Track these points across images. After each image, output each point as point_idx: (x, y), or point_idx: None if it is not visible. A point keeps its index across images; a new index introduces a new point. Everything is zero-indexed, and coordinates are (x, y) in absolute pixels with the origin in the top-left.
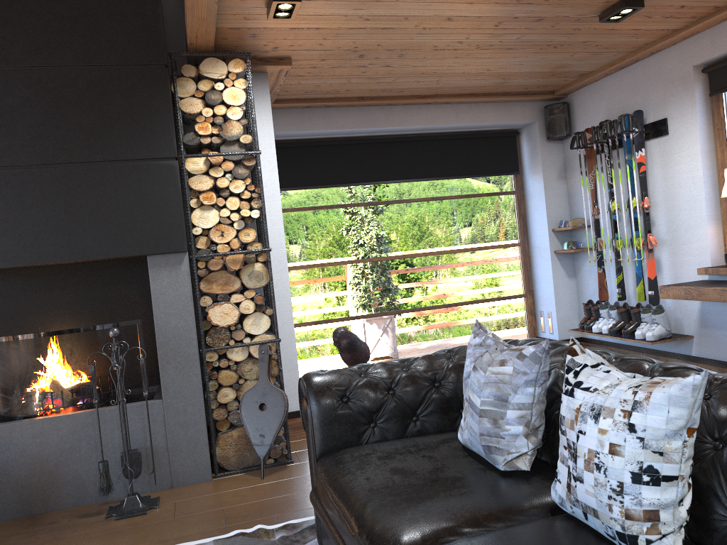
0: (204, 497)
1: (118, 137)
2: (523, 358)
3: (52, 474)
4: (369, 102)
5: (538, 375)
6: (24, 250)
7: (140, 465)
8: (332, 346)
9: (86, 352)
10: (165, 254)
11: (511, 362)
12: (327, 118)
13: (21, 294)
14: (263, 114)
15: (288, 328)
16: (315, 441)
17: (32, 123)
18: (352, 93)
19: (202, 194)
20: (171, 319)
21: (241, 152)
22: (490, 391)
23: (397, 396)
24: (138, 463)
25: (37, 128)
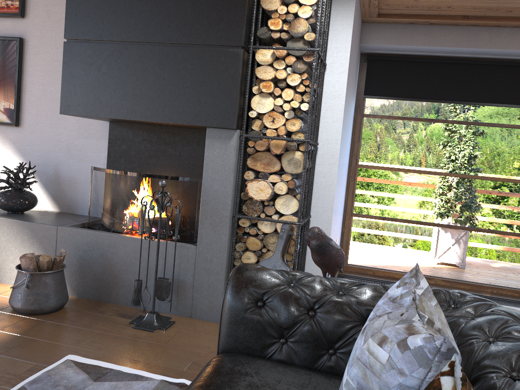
0: (201, 335)
1: (201, 24)
2: (404, 348)
3: (116, 277)
4: (473, 21)
5: (423, 384)
6: (123, 107)
7: (167, 292)
8: (392, 242)
9: (156, 194)
10: (220, 128)
11: (389, 347)
12: (428, 35)
13: (141, 142)
14: (345, 19)
15: (327, 216)
16: (220, 335)
17: (144, 8)
18: (455, 10)
19: (262, 82)
20: (214, 184)
21: (300, 48)
22: (357, 373)
23: (315, 320)
24: (167, 290)
25: (146, 13)
